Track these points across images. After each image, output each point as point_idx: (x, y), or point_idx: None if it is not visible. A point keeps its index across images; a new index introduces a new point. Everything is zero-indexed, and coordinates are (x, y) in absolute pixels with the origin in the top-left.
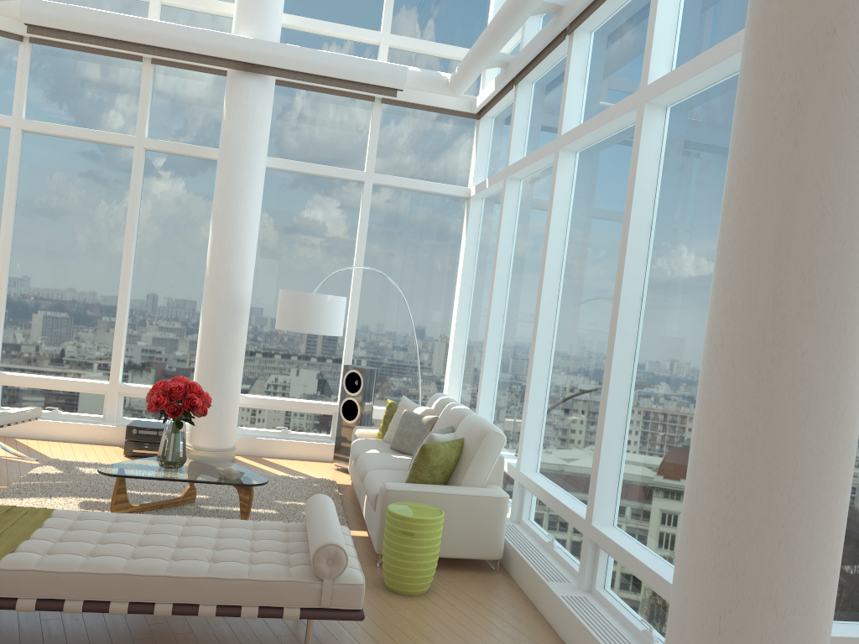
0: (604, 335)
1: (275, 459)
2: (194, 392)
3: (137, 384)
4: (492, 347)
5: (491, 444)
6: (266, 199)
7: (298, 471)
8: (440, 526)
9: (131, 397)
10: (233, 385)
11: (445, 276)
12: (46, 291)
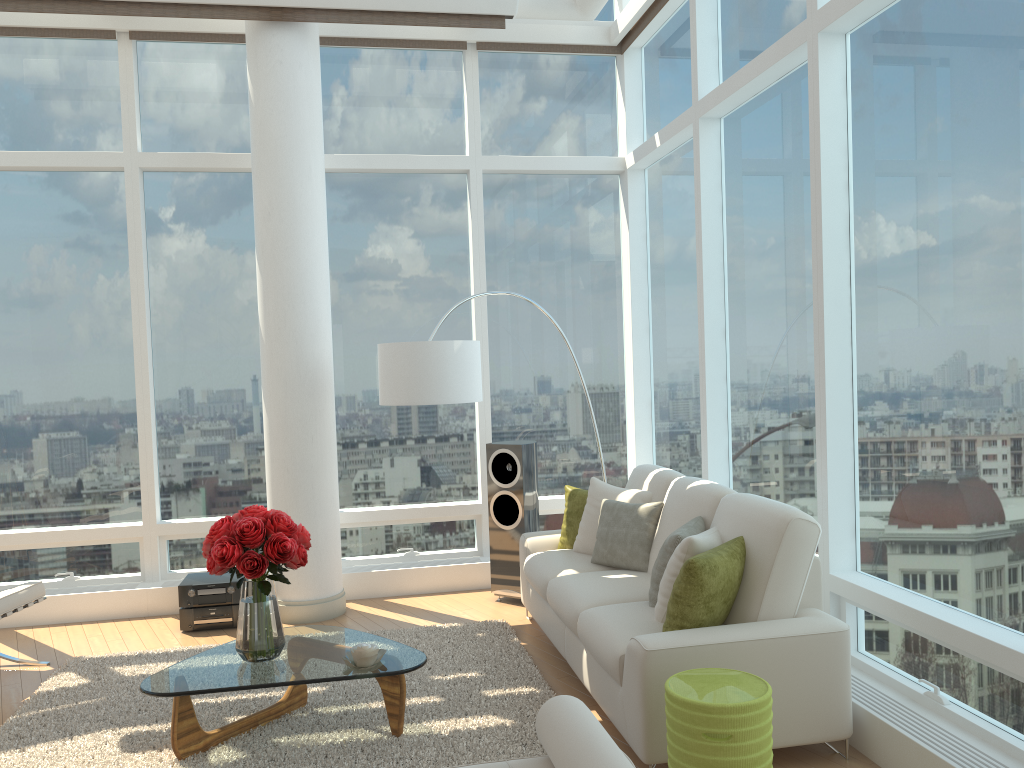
0: (994, 322)
1: (404, 598)
2: (280, 530)
3: (185, 519)
4: (715, 382)
5: (800, 541)
6: (330, 219)
7: (444, 614)
8: (771, 710)
9: (178, 540)
10: (328, 500)
11: (606, 292)
12: (28, 403)
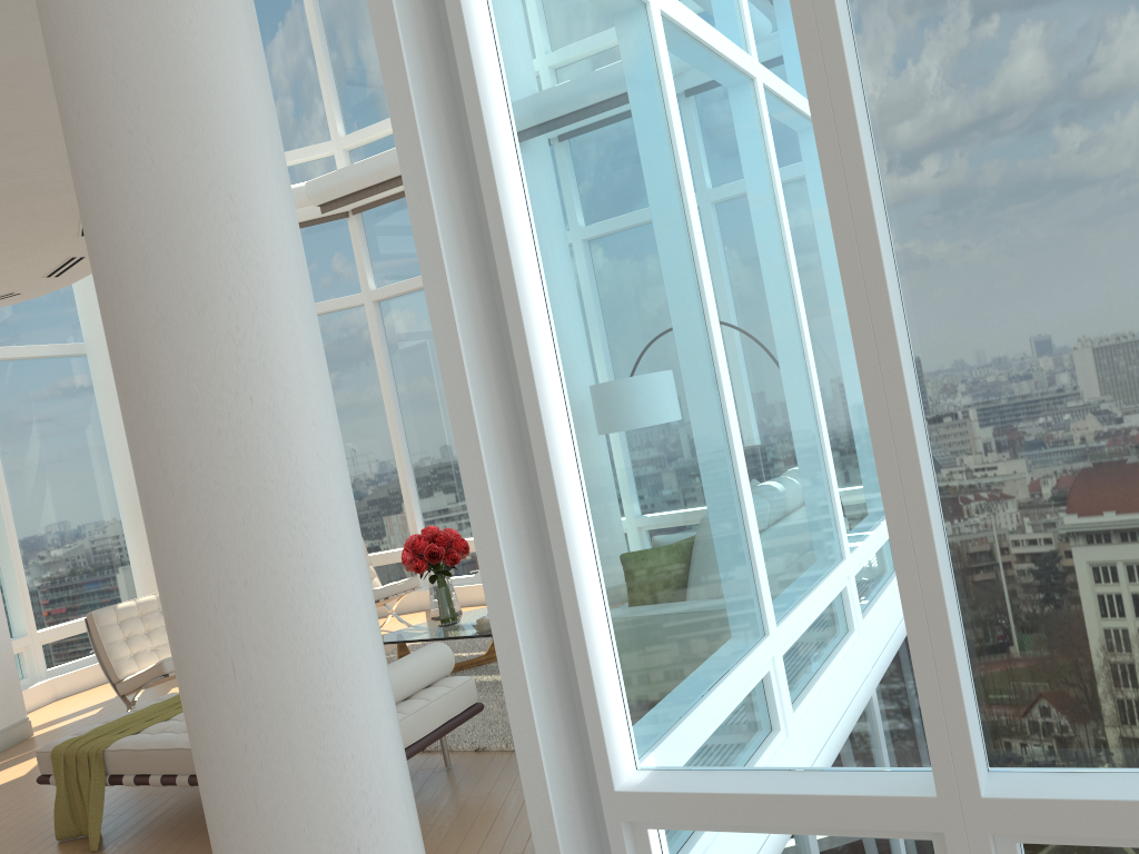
0: None
1: None
2: (437, 541)
3: None
4: None
5: None
6: None
7: None
8: None
9: None
10: None
11: None
12: (439, 452)
